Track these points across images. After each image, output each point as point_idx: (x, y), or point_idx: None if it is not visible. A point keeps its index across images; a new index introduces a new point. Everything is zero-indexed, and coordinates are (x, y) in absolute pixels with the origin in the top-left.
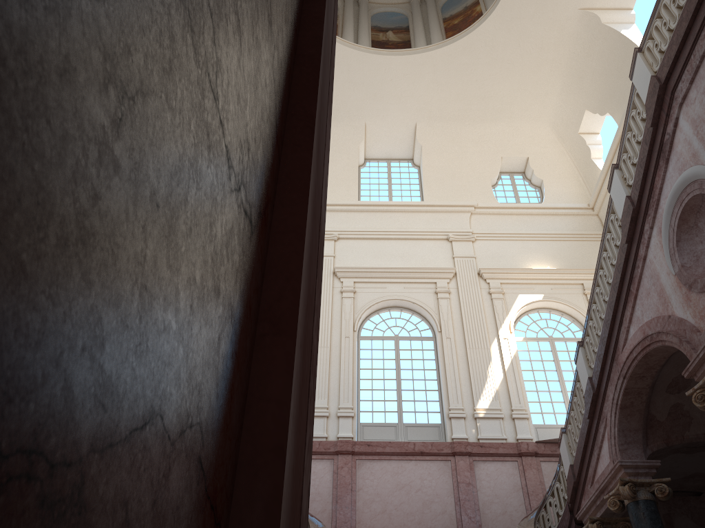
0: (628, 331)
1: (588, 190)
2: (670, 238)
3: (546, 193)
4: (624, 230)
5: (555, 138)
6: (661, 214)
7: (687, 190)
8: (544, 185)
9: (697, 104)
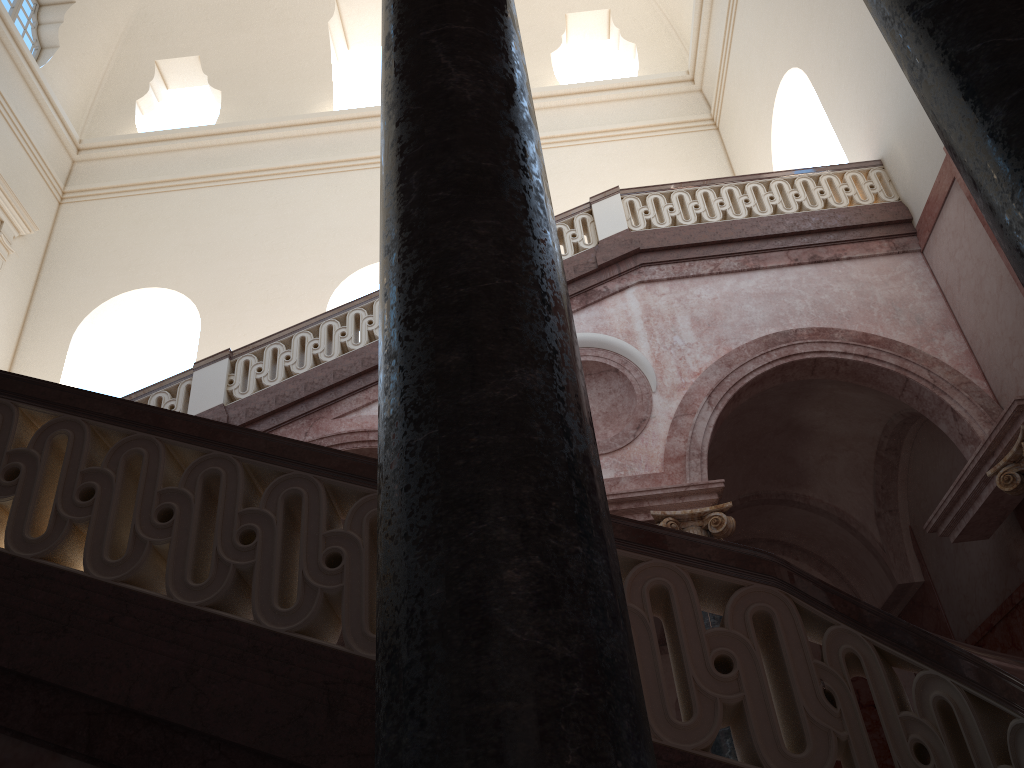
0: (368, 404)
1: (86, 123)
2: None
3: (48, 66)
4: None
5: (122, 29)
6: None
7: (599, 352)
8: (54, 55)
9: (663, 300)
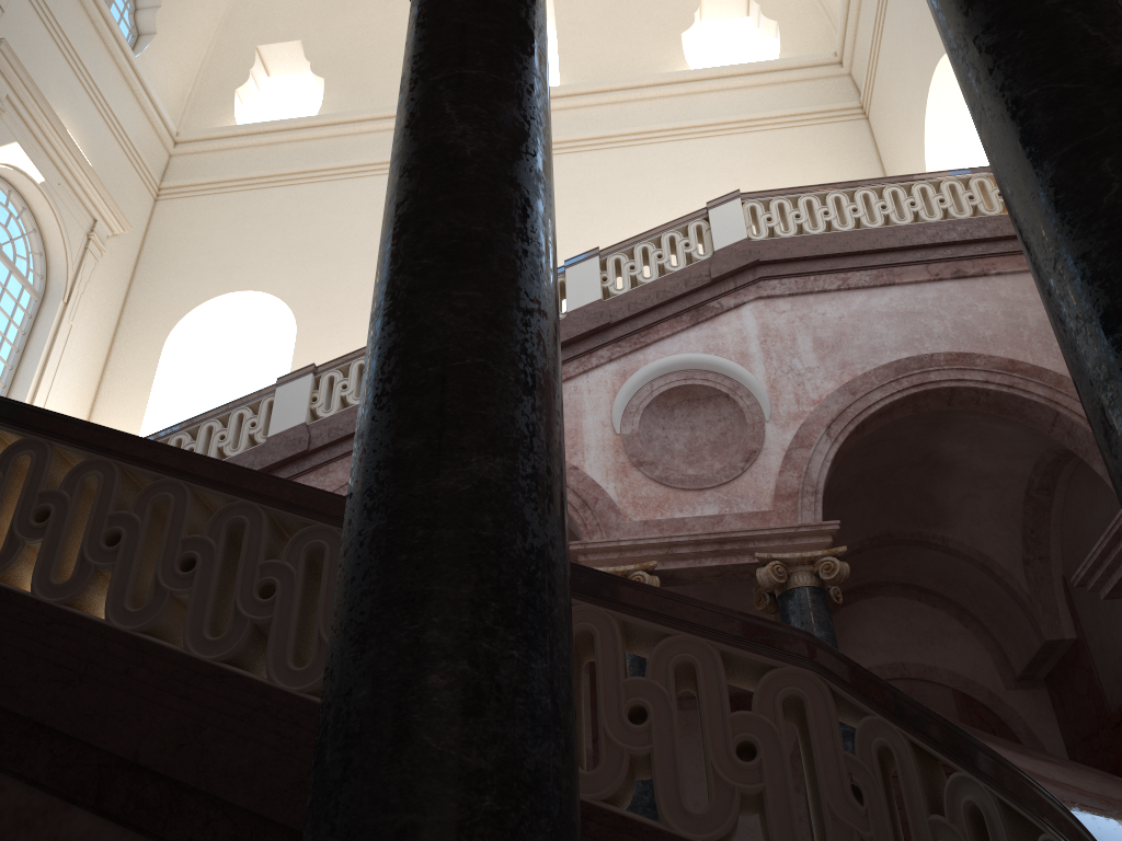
0: None
1: (183, 114)
2: (640, 395)
3: (145, 54)
4: (570, 328)
5: (222, 13)
6: (640, 362)
7: (708, 375)
8: (151, 42)
9: (783, 318)
